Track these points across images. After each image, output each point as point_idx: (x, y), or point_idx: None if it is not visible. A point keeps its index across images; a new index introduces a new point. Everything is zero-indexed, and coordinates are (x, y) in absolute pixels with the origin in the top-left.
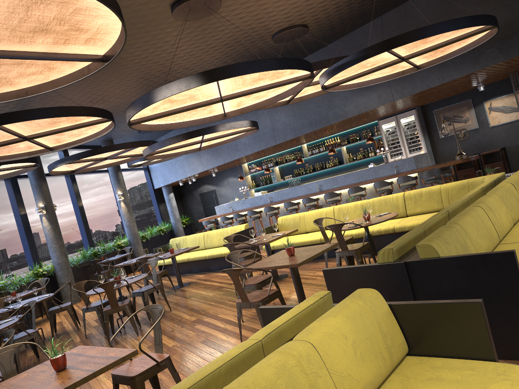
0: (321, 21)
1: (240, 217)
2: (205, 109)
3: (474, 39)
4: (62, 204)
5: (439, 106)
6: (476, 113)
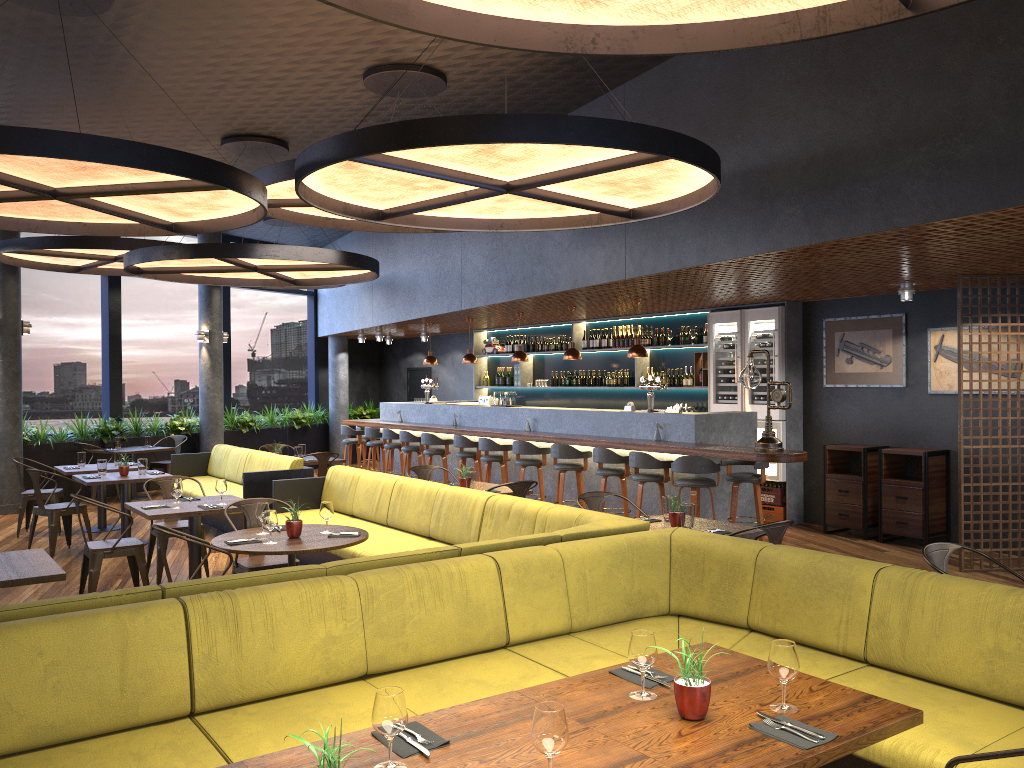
0: (466, 65)
1: (392, 437)
2: (81, 207)
3: (708, 175)
4: (145, 322)
5: (838, 313)
6: (907, 351)
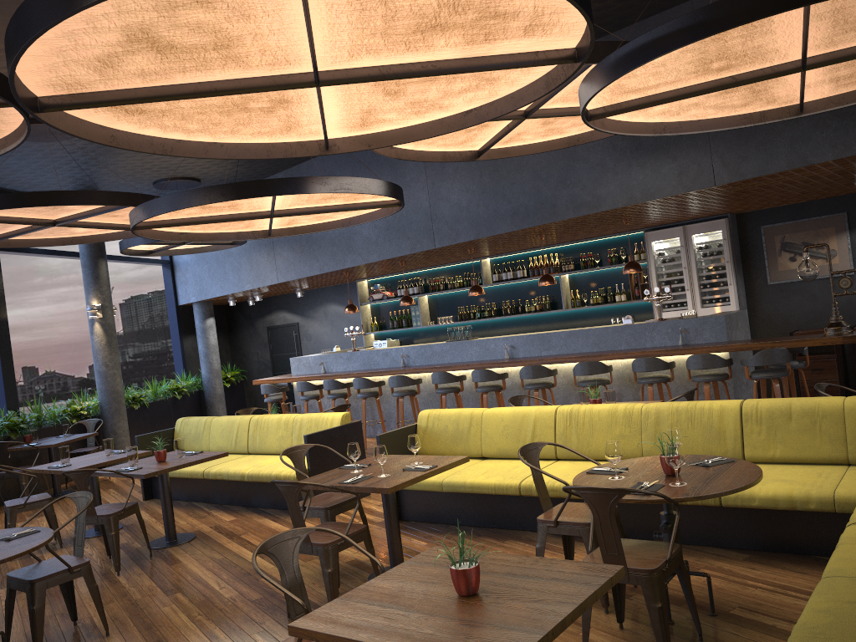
0: None
1: (338, 387)
2: (271, 112)
3: None
4: None
5: (776, 219)
6: (852, 244)
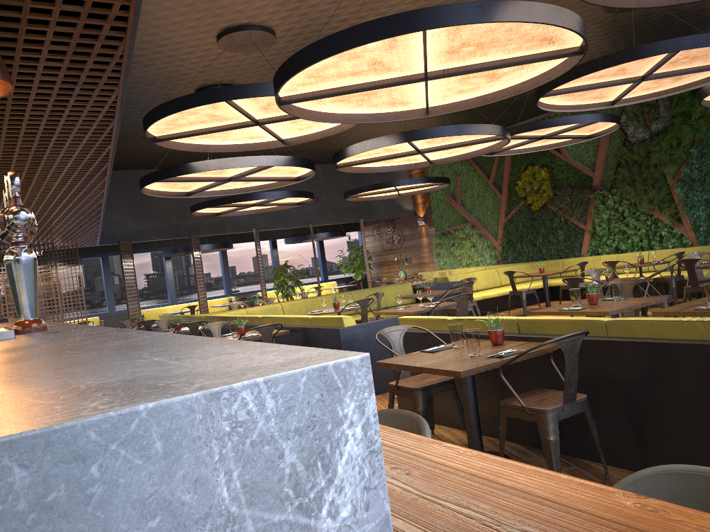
0: (210, 52)
1: None
2: (432, 139)
3: (152, 188)
4: None
5: None
6: None
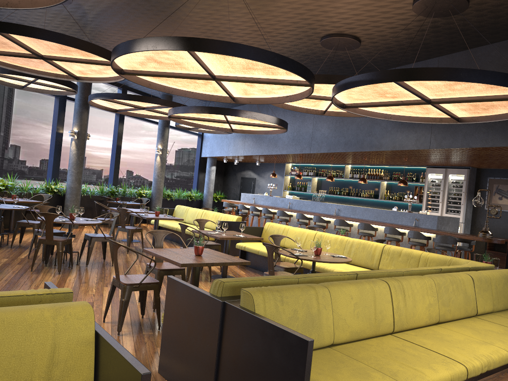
0: (375, 39)
1: (255, 210)
2: (206, 85)
3: None
4: None
5: (496, 175)
6: None
